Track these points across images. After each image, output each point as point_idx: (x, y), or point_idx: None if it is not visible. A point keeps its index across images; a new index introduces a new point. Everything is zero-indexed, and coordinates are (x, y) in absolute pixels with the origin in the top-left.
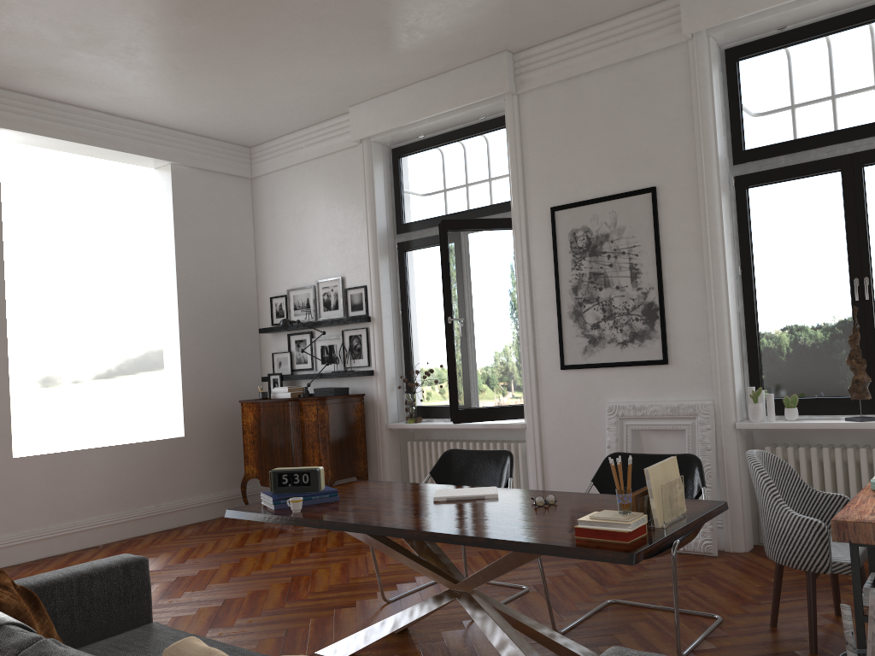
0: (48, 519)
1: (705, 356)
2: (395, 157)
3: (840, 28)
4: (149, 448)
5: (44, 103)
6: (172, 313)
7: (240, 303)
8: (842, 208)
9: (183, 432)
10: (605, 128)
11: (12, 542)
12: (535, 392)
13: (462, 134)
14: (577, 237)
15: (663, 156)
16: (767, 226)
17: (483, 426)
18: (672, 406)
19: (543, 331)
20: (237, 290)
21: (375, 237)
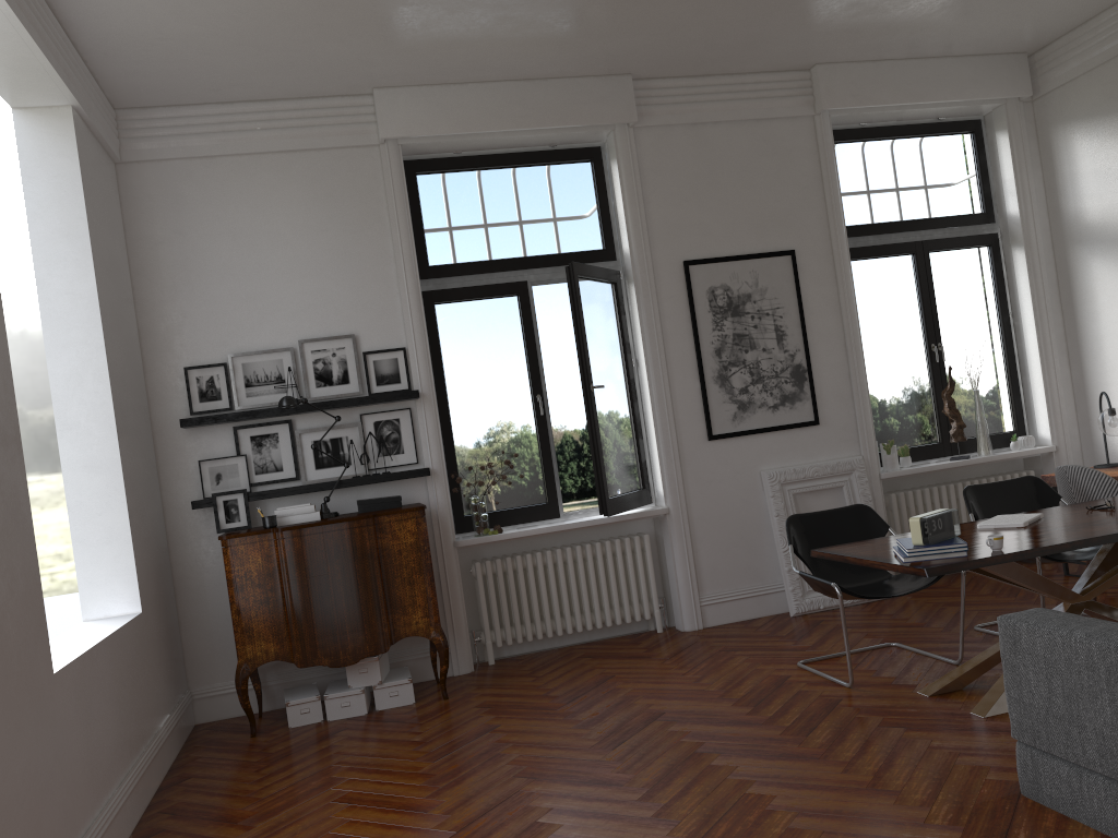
0: (92, 799)
1: (849, 414)
2: (411, 173)
3: (905, 136)
4: (128, 638)
5: None
6: (89, 385)
7: (136, 376)
8: (915, 286)
9: (138, 605)
10: (737, 184)
11: None
12: (680, 469)
13: (524, 160)
14: (716, 296)
15: (798, 221)
16: (863, 297)
17: (614, 519)
18: (831, 464)
19: (681, 400)
20: (132, 353)
21: (416, 279)
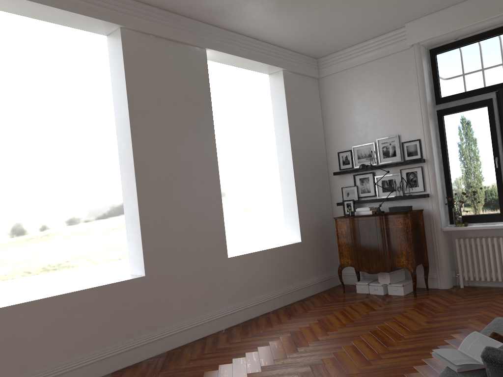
0: (246, 296)
1: None
2: (432, 55)
3: None
4: (286, 250)
5: (226, 32)
6: (287, 164)
7: (318, 157)
8: None
9: (300, 239)
10: None
11: (232, 311)
12: None
13: (492, 33)
14: None
15: None
16: None
17: None
18: None
19: None
20: (317, 149)
21: (426, 107)
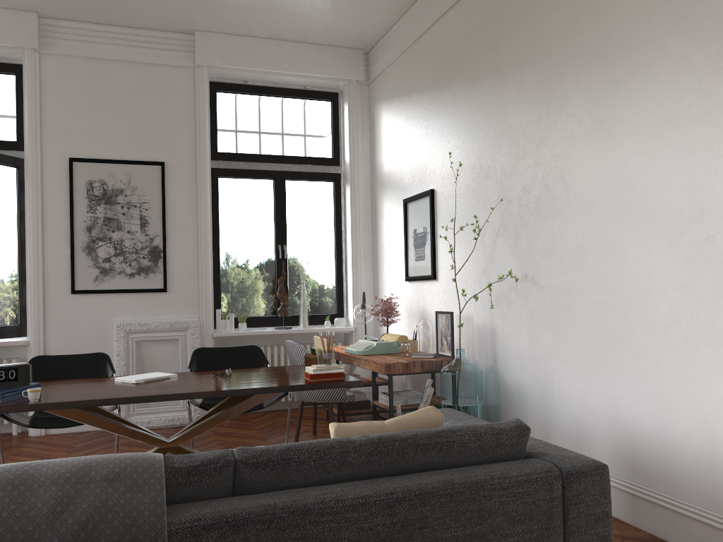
0: None
1: (194, 287)
2: None
3: (278, 95)
4: None
5: None
6: None
7: None
8: (273, 202)
9: None
10: (124, 108)
11: None
12: (43, 313)
13: None
14: (94, 187)
15: (171, 142)
16: (230, 205)
17: None
18: (170, 322)
19: (53, 261)
20: None
21: None
